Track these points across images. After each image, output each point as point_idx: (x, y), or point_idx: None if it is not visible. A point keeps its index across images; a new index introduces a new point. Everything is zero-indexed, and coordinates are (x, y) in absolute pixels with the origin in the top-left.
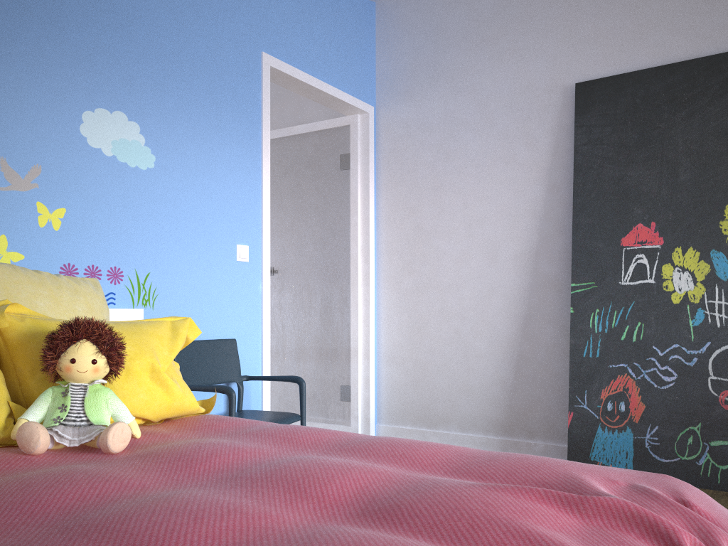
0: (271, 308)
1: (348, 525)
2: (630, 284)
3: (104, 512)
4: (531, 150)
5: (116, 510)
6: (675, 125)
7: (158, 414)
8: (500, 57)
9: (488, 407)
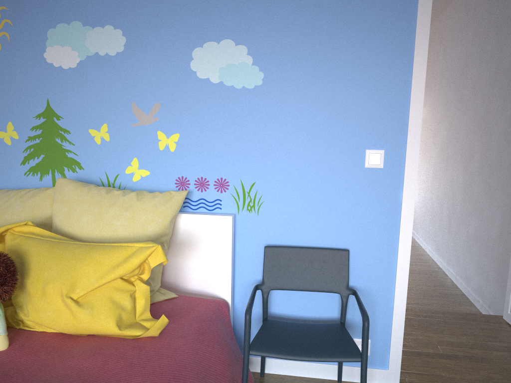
0: None
1: None
2: None
3: None
4: None
5: None
6: None
7: (67, 330)
8: None
9: None
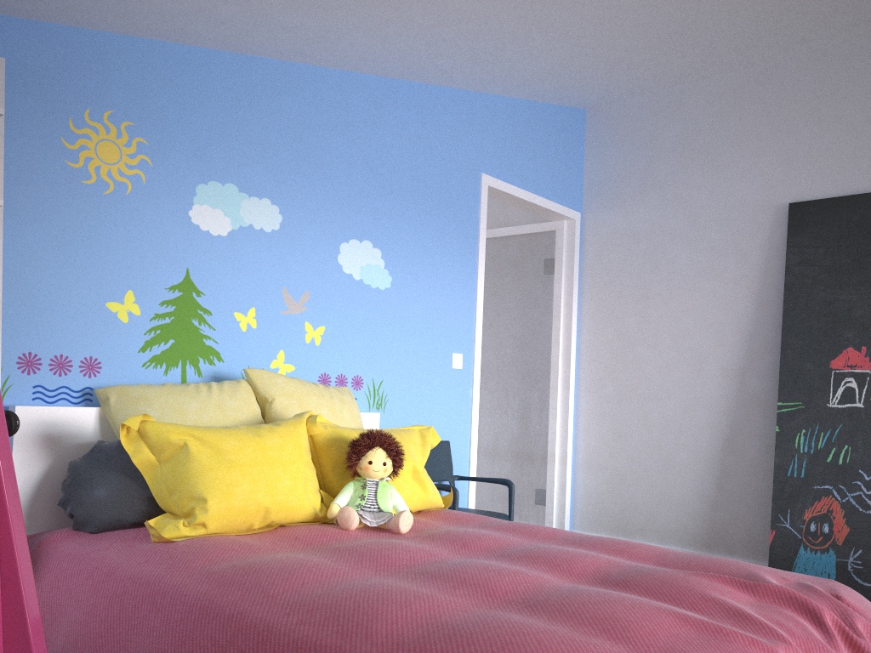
0: None
1: (594, 587)
2: (838, 406)
3: (435, 567)
4: (741, 265)
5: (443, 566)
6: None
7: (416, 506)
8: (712, 172)
9: (687, 520)
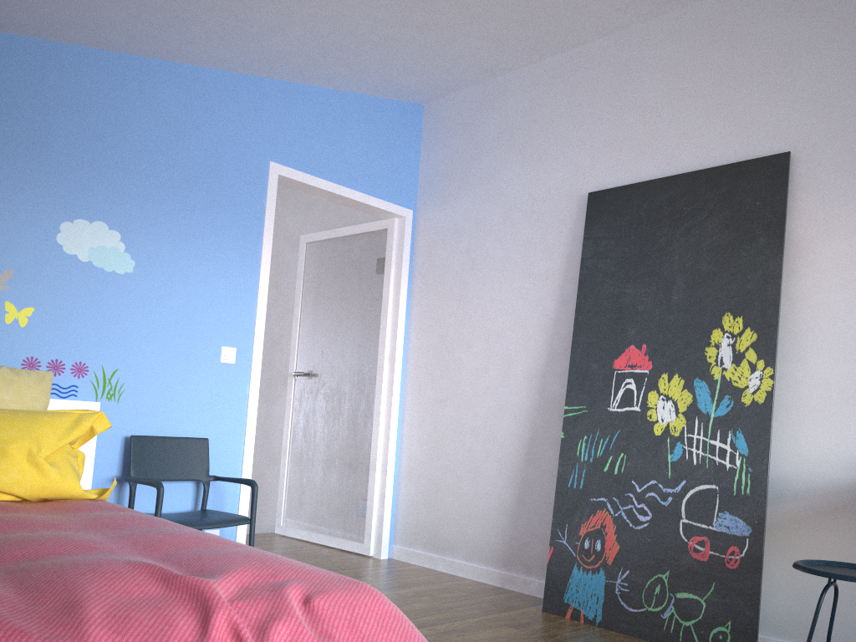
0: (306, 413)
1: None
2: (617, 410)
3: None
4: (547, 261)
5: None
6: (674, 241)
7: (31, 493)
8: (525, 163)
9: (491, 536)
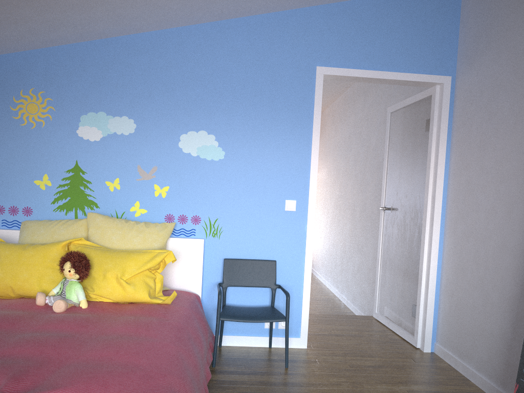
0: (388, 237)
1: None
2: None
3: None
4: None
5: None
6: None
7: (119, 299)
8: None
9: (493, 356)
